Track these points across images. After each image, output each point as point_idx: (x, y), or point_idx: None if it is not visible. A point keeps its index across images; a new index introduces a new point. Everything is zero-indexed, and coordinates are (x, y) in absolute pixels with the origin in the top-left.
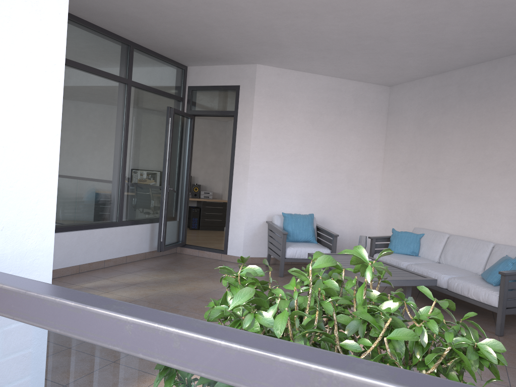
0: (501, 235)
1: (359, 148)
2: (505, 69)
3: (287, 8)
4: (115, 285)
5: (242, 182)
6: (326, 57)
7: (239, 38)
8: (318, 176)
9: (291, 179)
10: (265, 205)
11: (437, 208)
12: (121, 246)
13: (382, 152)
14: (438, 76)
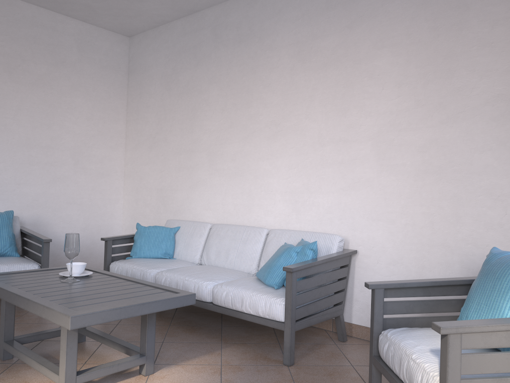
0: (275, 218)
1: (89, 116)
2: (268, 2)
3: None
4: None
5: None
6: None
7: None
8: (24, 154)
9: None
10: None
11: (195, 191)
12: None
13: (124, 125)
14: (188, 18)
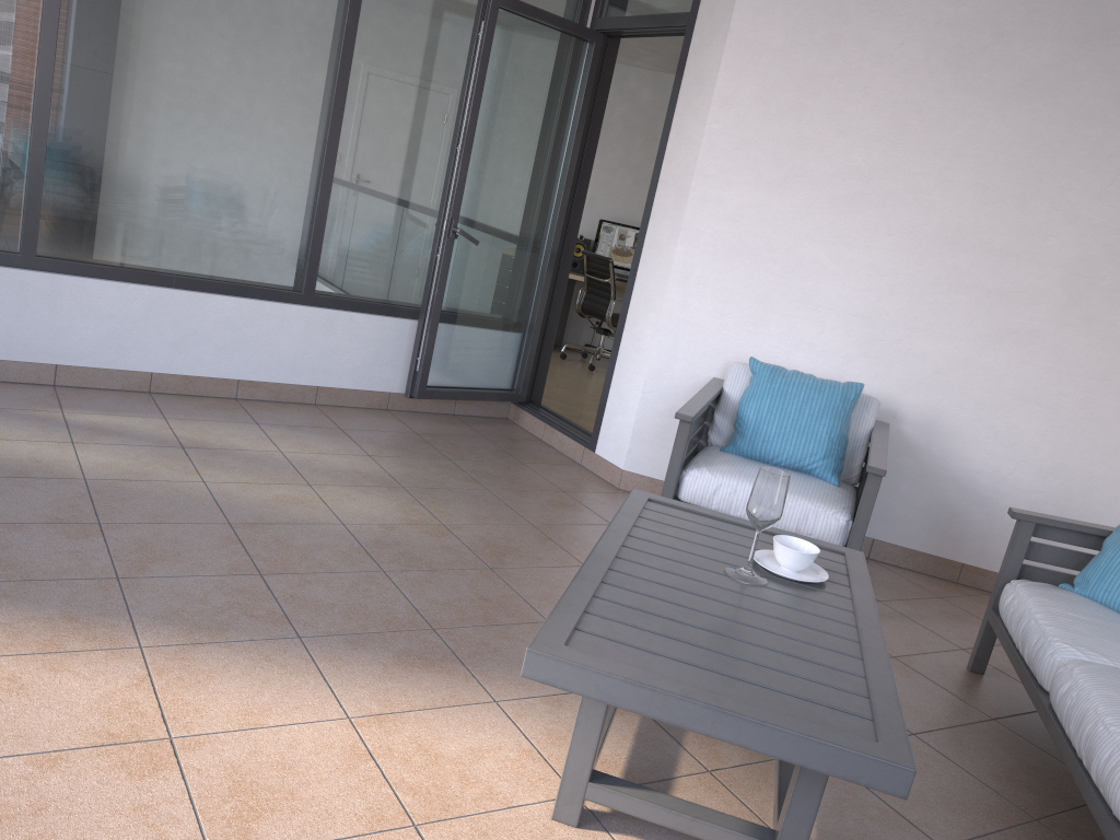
0: None
1: None
2: None
3: None
4: (137, 437)
5: (664, 243)
6: None
7: None
8: (942, 264)
9: (831, 256)
10: (725, 328)
11: None
12: (299, 358)
13: None
14: None
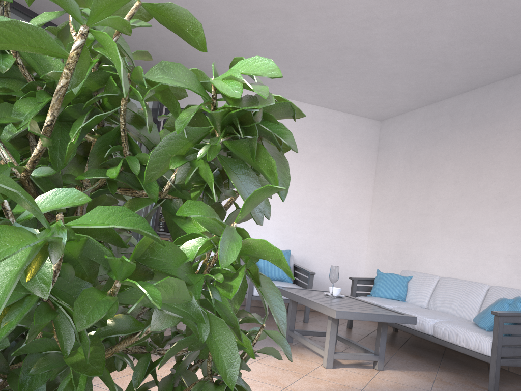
0: (497, 277)
1: (345, 183)
2: (499, 94)
3: (255, 5)
4: None
5: None
6: (308, 77)
7: (212, 49)
8: (299, 211)
9: None
10: None
11: (427, 248)
12: None
13: (371, 190)
14: (430, 106)
